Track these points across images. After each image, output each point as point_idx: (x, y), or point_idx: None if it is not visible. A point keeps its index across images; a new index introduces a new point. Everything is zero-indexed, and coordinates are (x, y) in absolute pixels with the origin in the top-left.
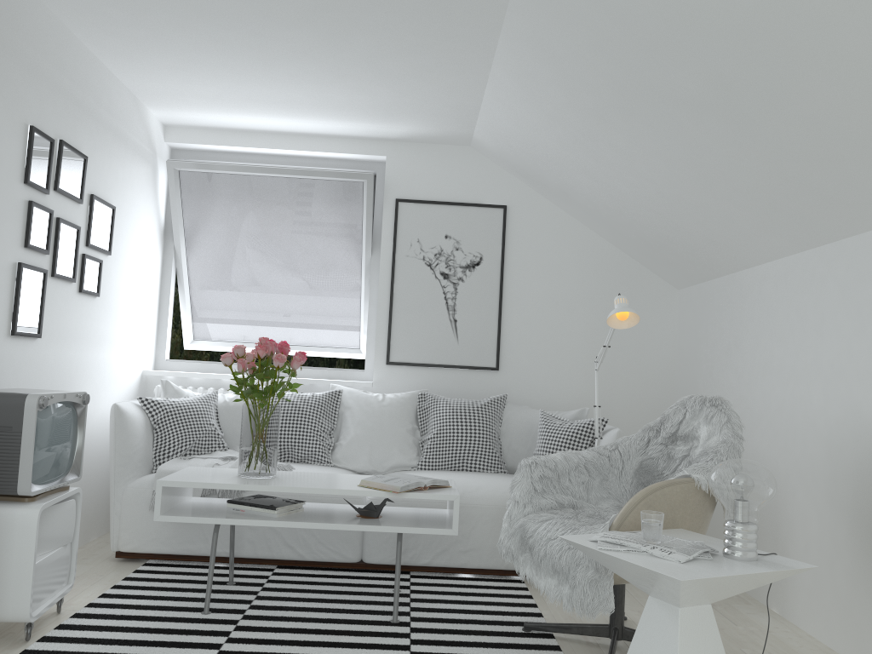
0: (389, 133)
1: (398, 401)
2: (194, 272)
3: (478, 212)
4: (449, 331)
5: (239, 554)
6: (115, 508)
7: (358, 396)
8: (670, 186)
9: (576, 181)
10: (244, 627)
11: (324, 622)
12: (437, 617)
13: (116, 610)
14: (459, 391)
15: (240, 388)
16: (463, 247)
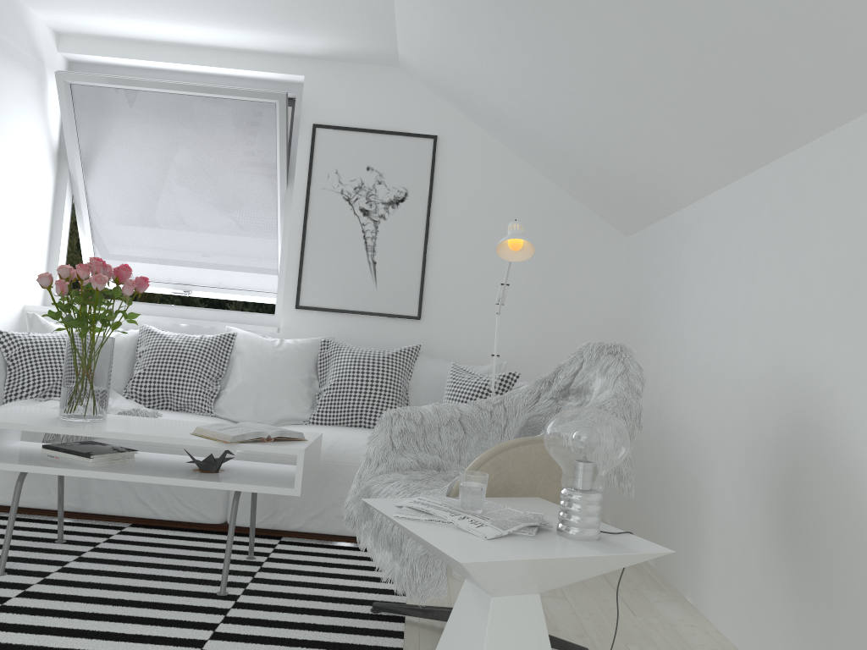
0: (305, 48)
1: (296, 347)
2: (94, 201)
3: (405, 142)
4: (367, 274)
5: (85, 509)
6: None
7: (253, 340)
8: (594, 101)
9: (504, 104)
10: (33, 593)
11: (136, 591)
12: (277, 591)
13: None
14: (376, 341)
15: (59, 315)
16: (387, 181)
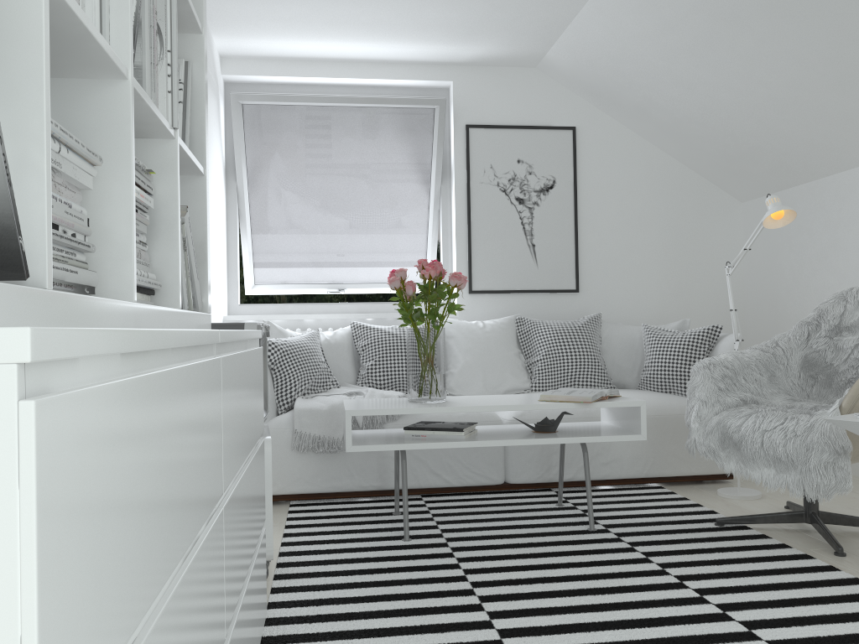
0: (459, 56)
1: (499, 327)
2: (256, 213)
3: (548, 135)
4: (528, 256)
5: (386, 487)
6: None
7: (459, 324)
8: (789, 89)
9: (663, 95)
10: (459, 548)
11: (528, 536)
12: (626, 523)
13: (315, 546)
14: (542, 315)
15: (410, 312)
16: (536, 171)
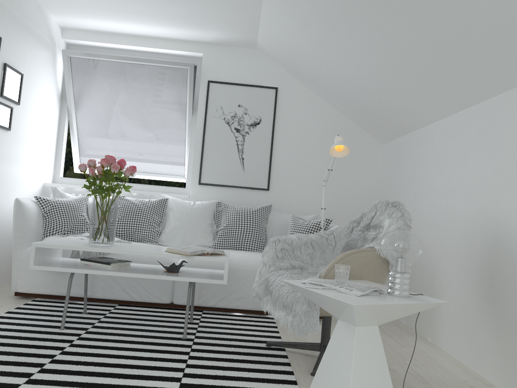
0: (204, 38)
1: (203, 206)
2: (80, 123)
3: (259, 91)
4: (238, 165)
5: (94, 296)
6: (15, 265)
7: (178, 202)
8: (375, 70)
9: (319, 70)
10: (84, 338)
11: (138, 337)
12: (212, 337)
13: (3, 325)
14: (243, 202)
15: (90, 186)
16: (249, 112)
